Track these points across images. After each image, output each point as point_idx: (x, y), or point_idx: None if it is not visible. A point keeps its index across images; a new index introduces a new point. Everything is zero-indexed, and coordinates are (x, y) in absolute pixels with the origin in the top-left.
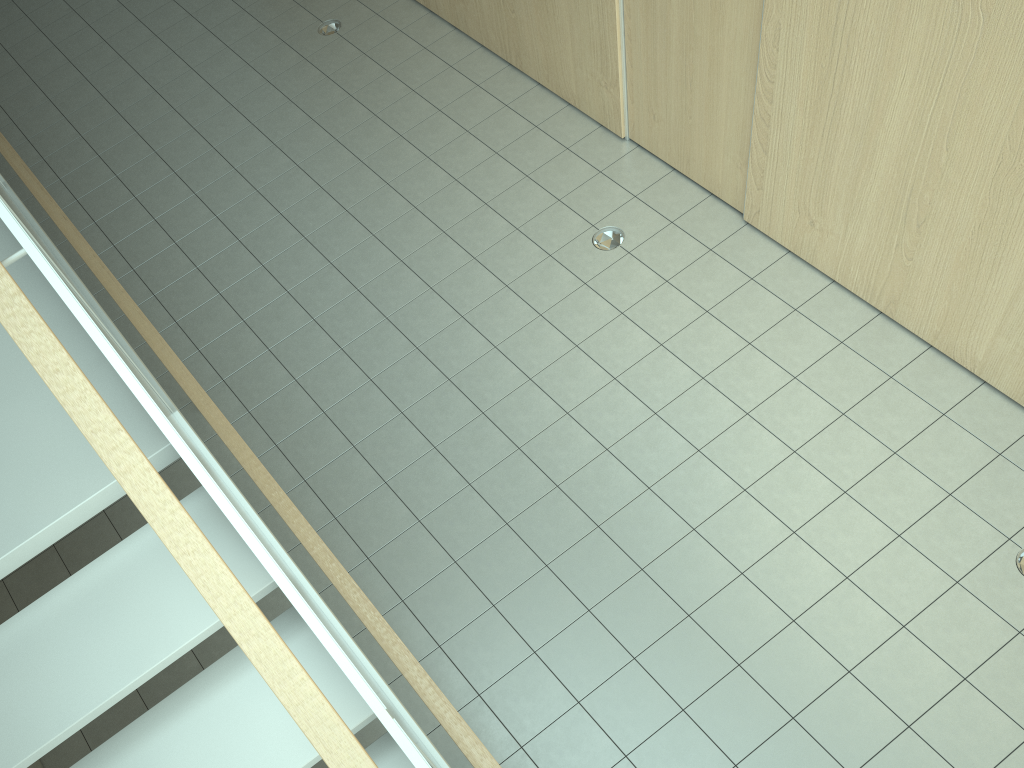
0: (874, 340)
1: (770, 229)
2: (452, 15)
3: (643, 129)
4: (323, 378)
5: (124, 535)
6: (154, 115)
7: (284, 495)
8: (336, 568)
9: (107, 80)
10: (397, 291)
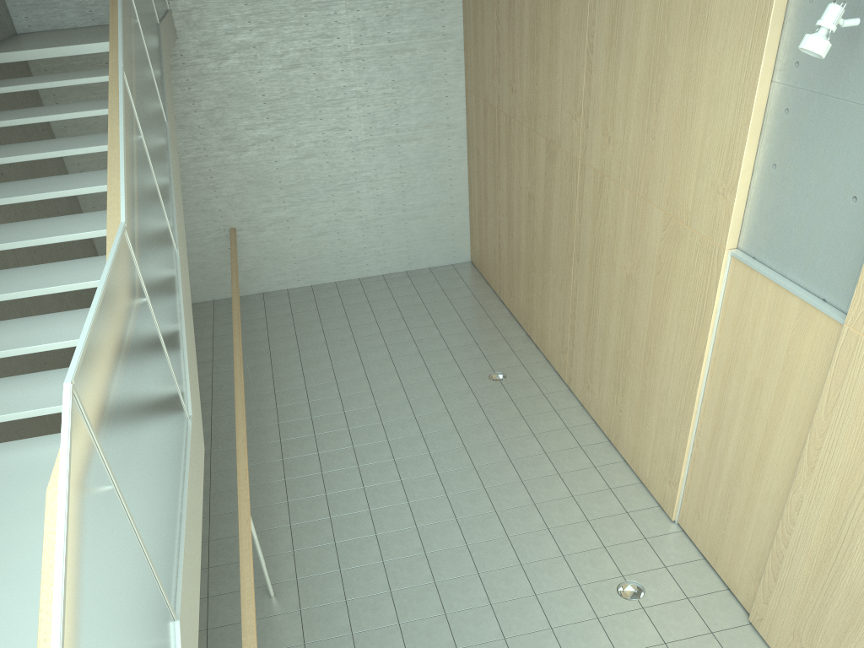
0: None
1: (767, 636)
2: (582, 396)
3: (689, 521)
4: (365, 607)
5: None
6: (357, 390)
7: None
8: None
9: (341, 360)
10: (452, 565)
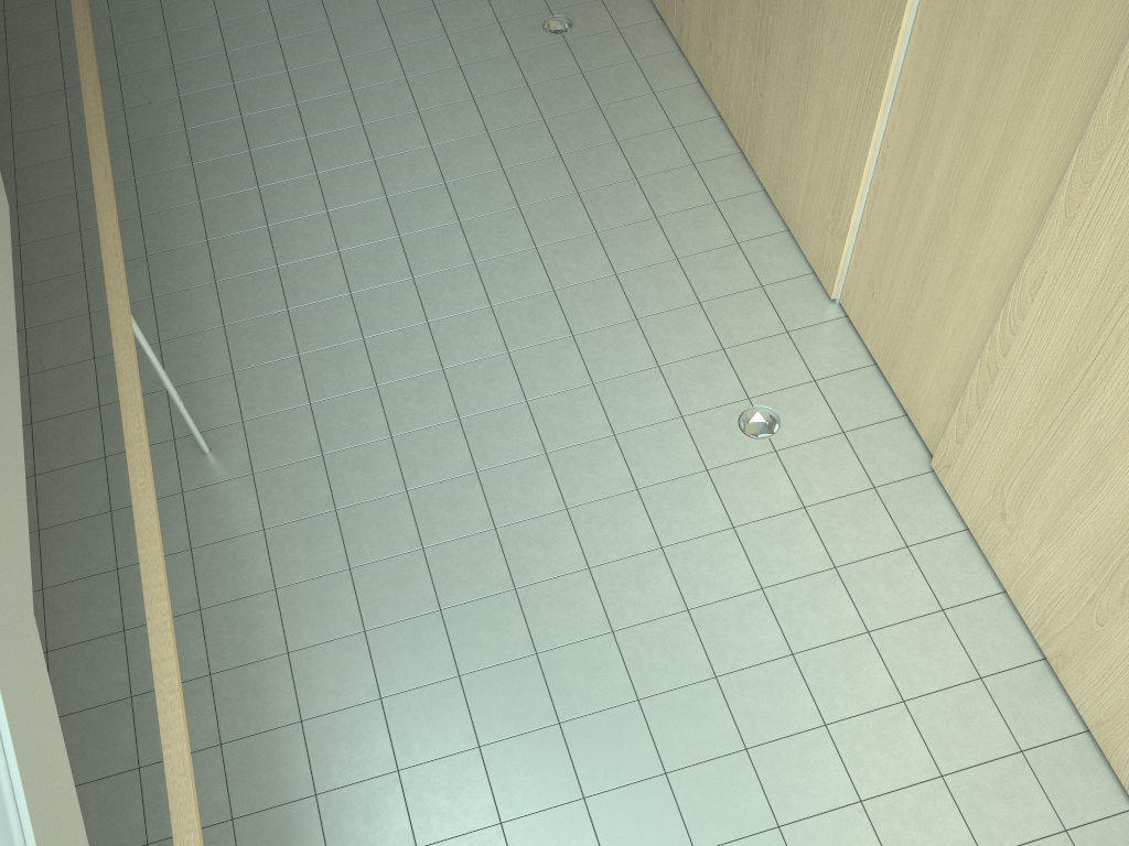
0: (1022, 692)
1: (955, 493)
2: (700, 65)
3: (857, 301)
4: (354, 466)
5: (46, 571)
6: (316, 58)
7: (171, 655)
8: (183, 786)
9: None
10: (486, 389)
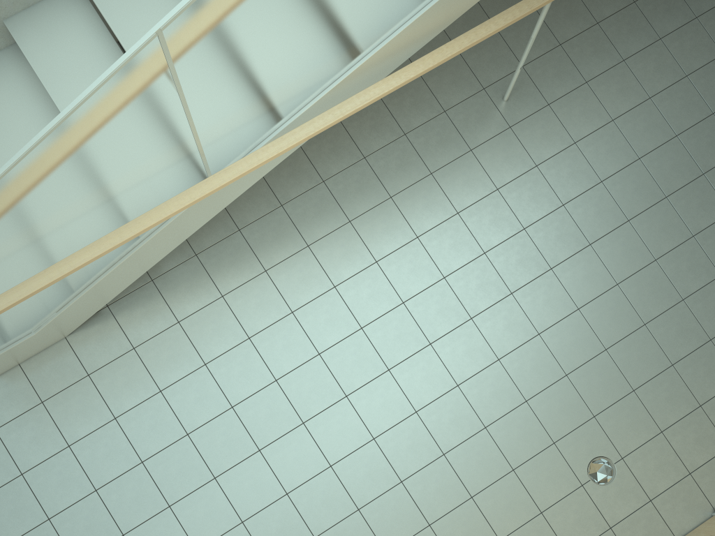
0: None
1: None
2: None
3: None
4: None
5: None
6: None
7: None
8: None
9: None
10: None
